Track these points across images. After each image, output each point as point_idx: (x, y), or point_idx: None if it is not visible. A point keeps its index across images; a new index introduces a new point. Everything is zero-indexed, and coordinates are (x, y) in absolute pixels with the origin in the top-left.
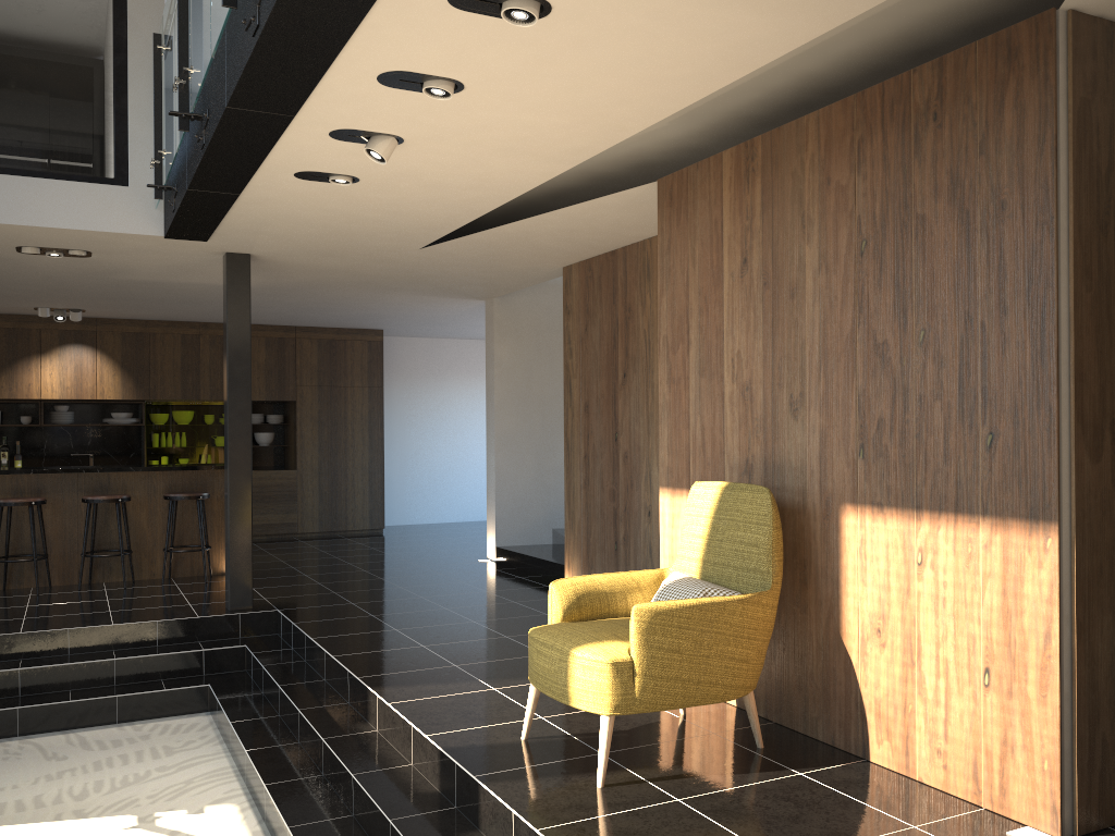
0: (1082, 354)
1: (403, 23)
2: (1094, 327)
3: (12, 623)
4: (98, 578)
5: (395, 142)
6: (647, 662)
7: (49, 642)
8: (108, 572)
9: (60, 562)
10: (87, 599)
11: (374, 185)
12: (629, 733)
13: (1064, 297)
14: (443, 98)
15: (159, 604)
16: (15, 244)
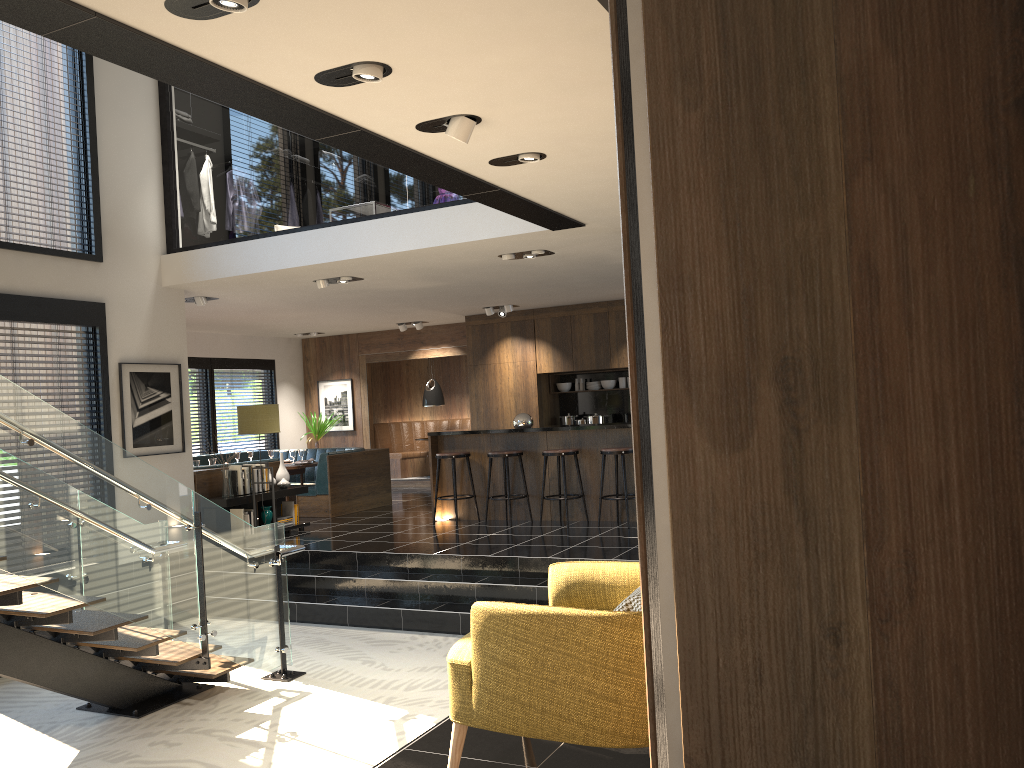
0: (681, 237)
1: (221, 45)
2: (715, 176)
3: (502, 547)
4: (624, 517)
5: (466, 119)
6: (481, 671)
7: (506, 566)
8: (631, 512)
9: (597, 501)
10: (585, 534)
11: (565, 153)
12: (617, 757)
13: (642, 136)
14: (380, 79)
15: (614, 544)
16: (492, 255)
